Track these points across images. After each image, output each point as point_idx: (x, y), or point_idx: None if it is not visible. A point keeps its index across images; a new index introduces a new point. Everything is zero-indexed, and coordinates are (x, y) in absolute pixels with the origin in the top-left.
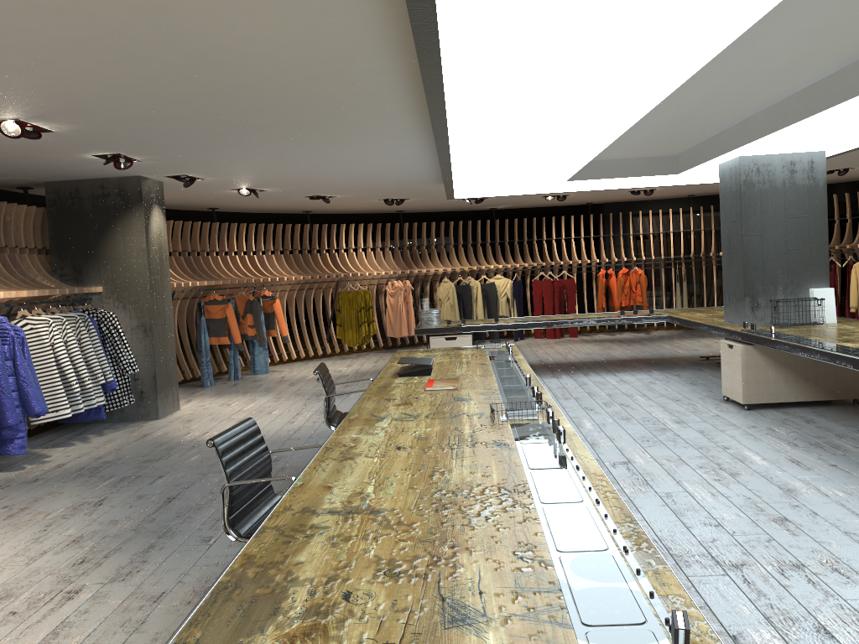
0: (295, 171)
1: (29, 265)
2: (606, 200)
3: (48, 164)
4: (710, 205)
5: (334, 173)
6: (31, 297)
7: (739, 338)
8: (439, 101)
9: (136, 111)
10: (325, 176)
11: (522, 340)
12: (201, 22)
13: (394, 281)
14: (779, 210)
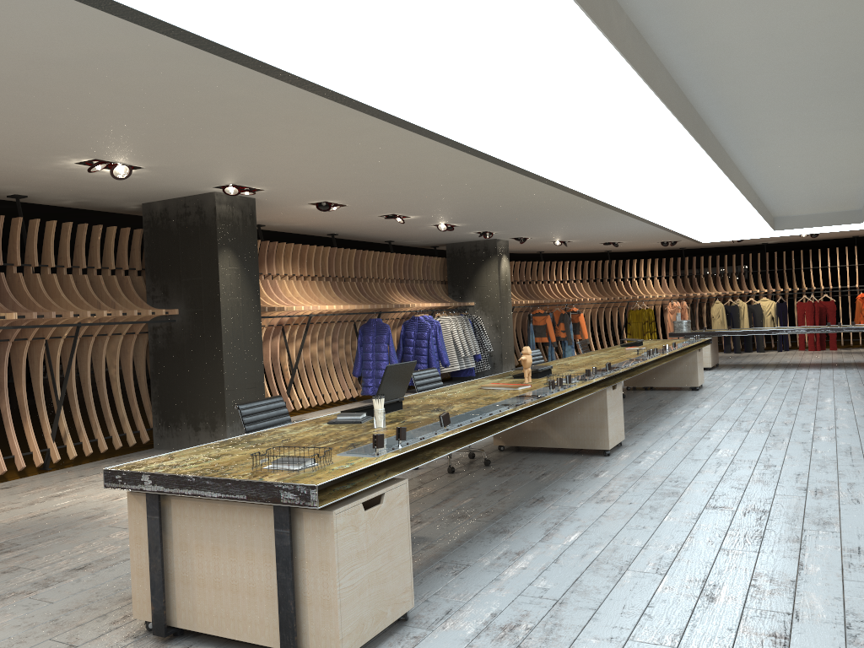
0: (585, 232)
1: (437, 290)
2: None
3: (450, 237)
4: None
5: (611, 231)
6: (439, 307)
7: None
8: (629, 213)
9: (496, 218)
10: (606, 233)
11: (785, 351)
12: (522, 196)
13: (673, 302)
14: None
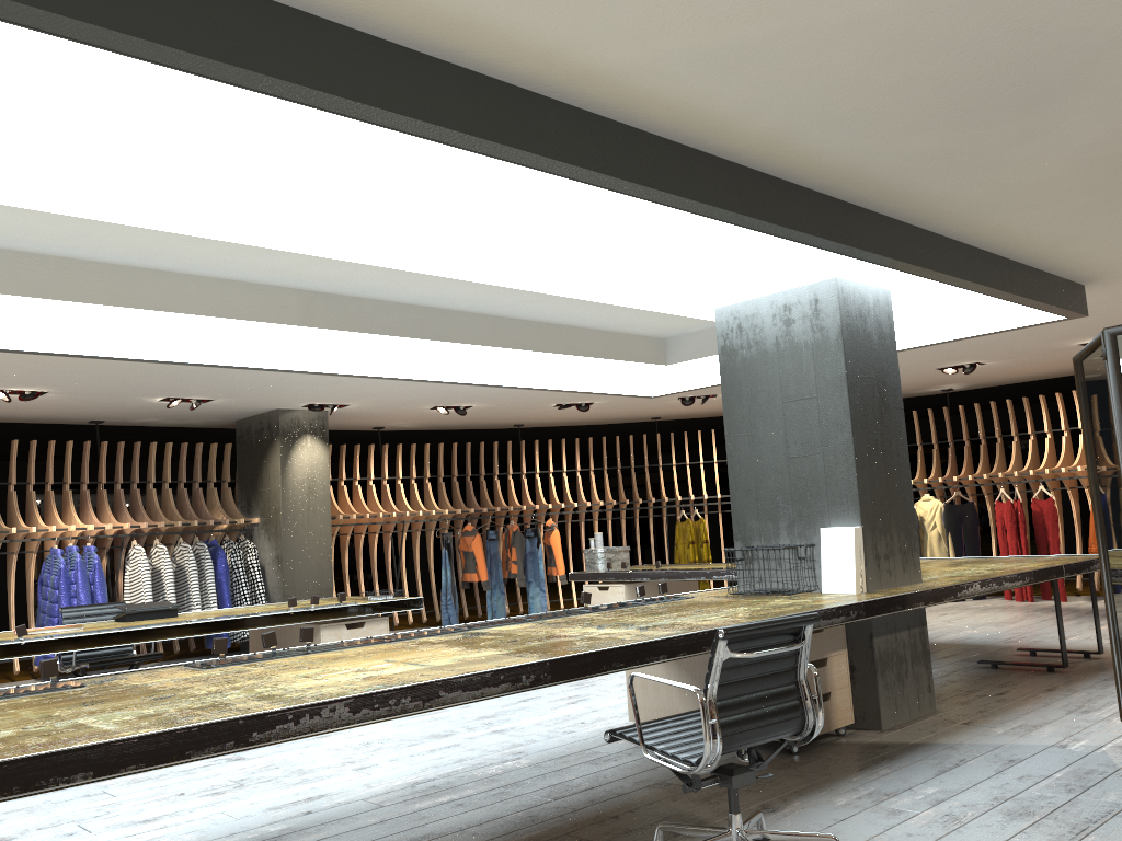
0: (392, 389)
1: (215, 498)
2: None
3: (168, 410)
4: None
5: (446, 385)
6: (181, 528)
7: None
8: None
9: (21, 373)
10: (452, 388)
11: (968, 601)
12: None
13: None
14: (774, 391)
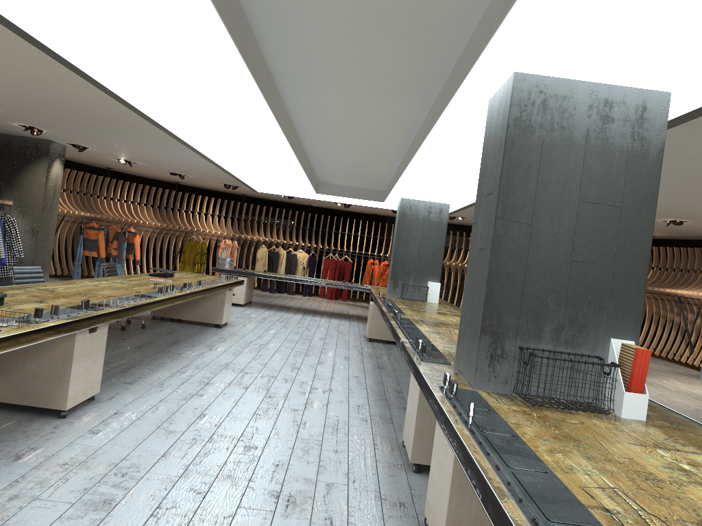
0: (148, 155)
1: None
2: (385, 214)
3: None
4: (456, 230)
5: (174, 161)
6: None
7: (374, 300)
8: (178, 138)
9: (36, 110)
10: (170, 162)
11: (308, 297)
12: (54, 85)
13: (226, 240)
14: (418, 233)
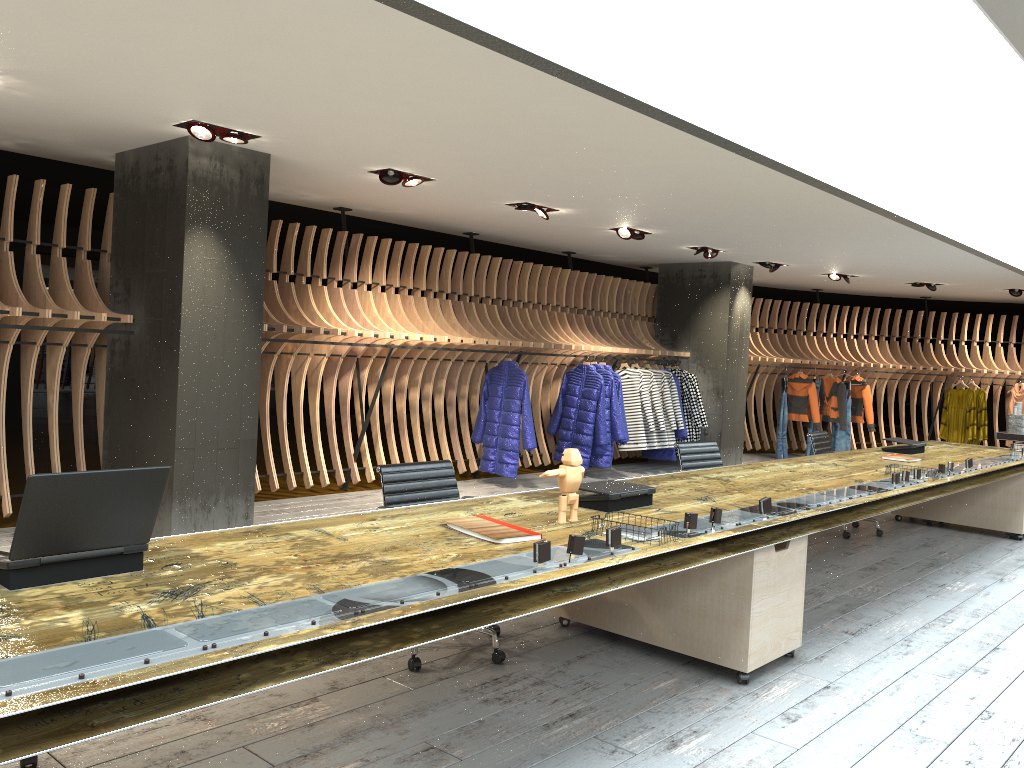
0: (871, 261)
1: (639, 329)
2: None
3: (657, 252)
4: None
5: (915, 264)
6: (634, 354)
7: None
8: (911, 223)
9: (703, 222)
10: (909, 266)
11: None
12: (716, 181)
13: (1022, 383)
14: None
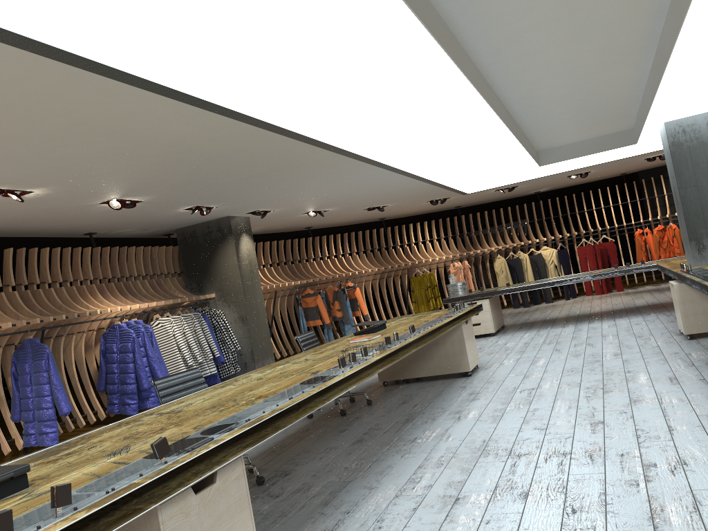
0: (329, 195)
1: (170, 284)
2: (637, 169)
3: (164, 219)
4: None
5: (361, 191)
6: (167, 305)
7: (676, 278)
8: (323, 144)
9: (175, 182)
10: (357, 194)
11: (573, 299)
12: (146, 132)
13: (454, 262)
14: None
